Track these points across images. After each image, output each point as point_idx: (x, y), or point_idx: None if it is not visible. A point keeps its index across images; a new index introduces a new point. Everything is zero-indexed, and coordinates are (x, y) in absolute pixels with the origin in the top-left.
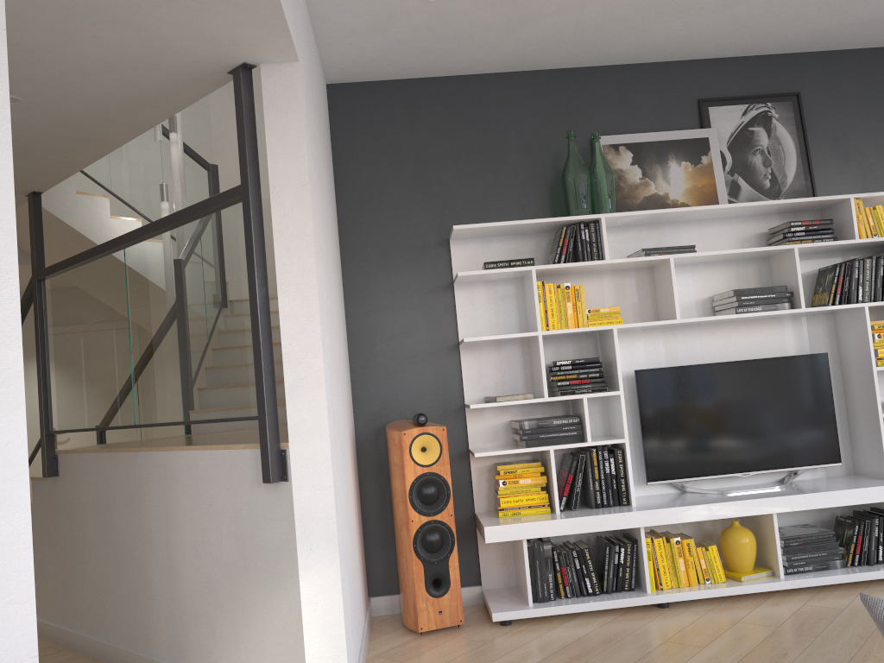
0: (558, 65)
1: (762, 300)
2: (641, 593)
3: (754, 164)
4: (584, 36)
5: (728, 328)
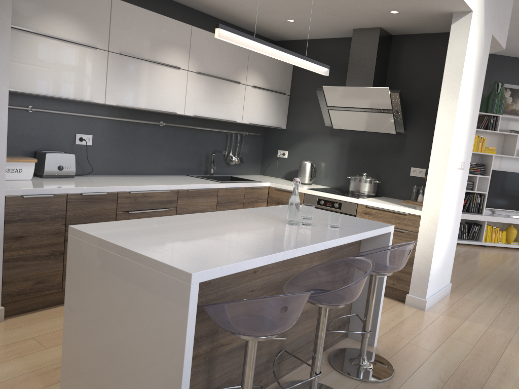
0: (495, 53)
1: None
2: (480, 241)
3: None
4: (514, 50)
5: None
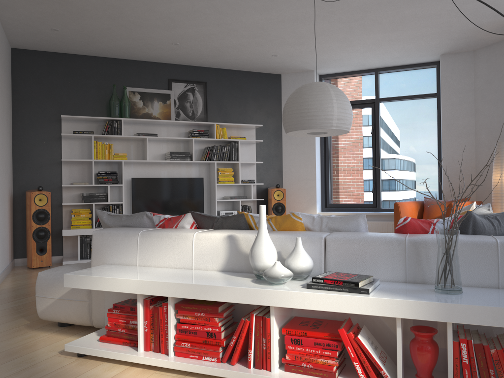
0: (114, 57)
1: (180, 156)
2: None
3: (187, 106)
4: (121, 50)
5: (170, 165)
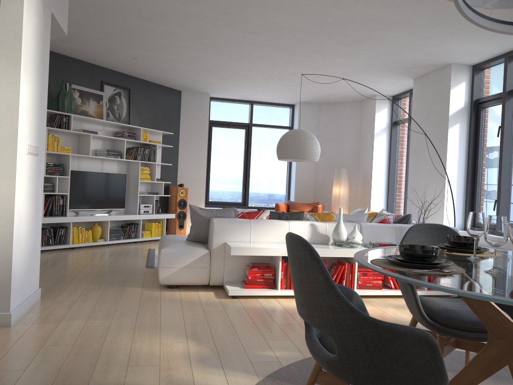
0: (60, 52)
1: (114, 154)
2: (68, 244)
3: (115, 108)
4: (77, 50)
5: (99, 161)
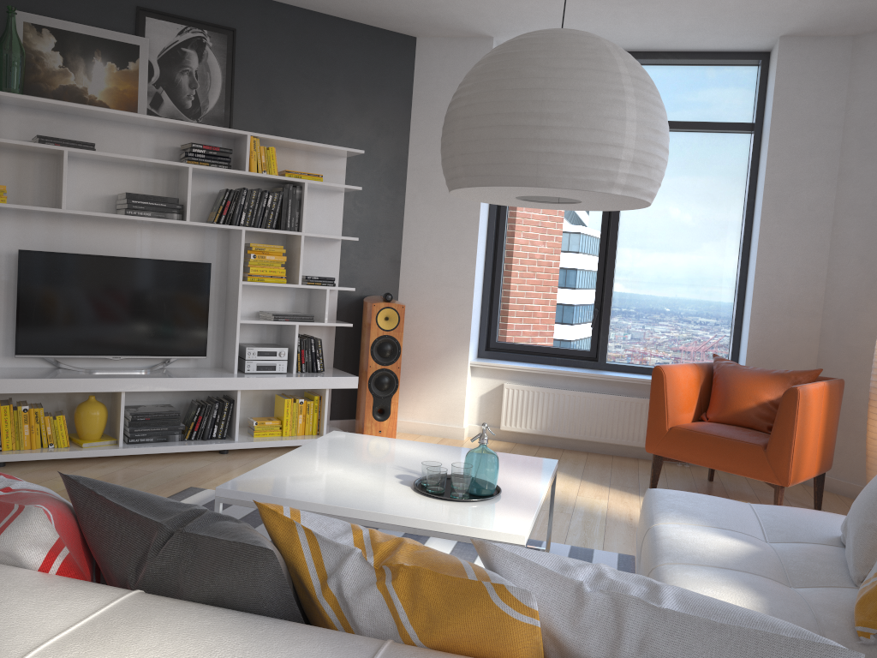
0: None
1: (153, 207)
2: None
3: (181, 83)
4: None
5: (129, 227)
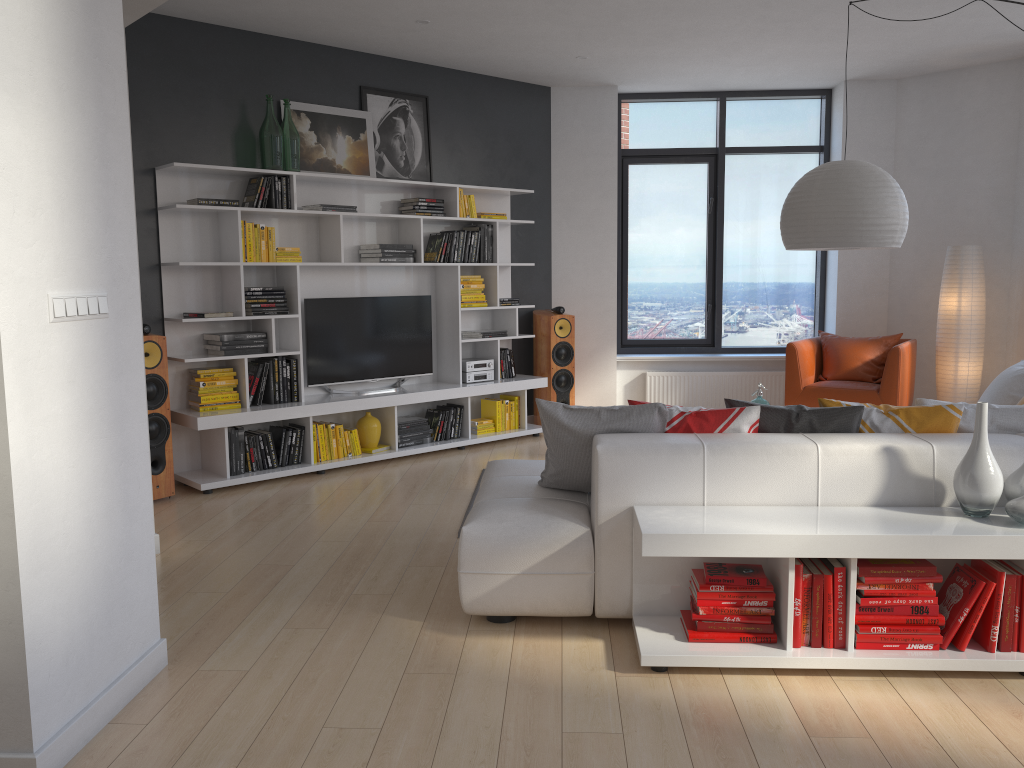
0: (258, 30)
1: (397, 254)
2: (307, 464)
3: (395, 147)
4: (291, 20)
5: (368, 271)
